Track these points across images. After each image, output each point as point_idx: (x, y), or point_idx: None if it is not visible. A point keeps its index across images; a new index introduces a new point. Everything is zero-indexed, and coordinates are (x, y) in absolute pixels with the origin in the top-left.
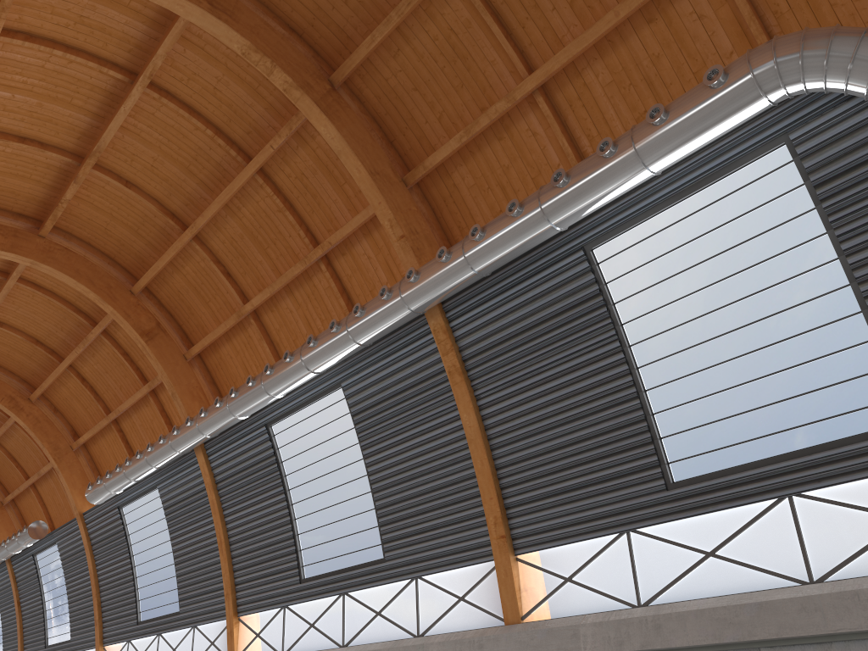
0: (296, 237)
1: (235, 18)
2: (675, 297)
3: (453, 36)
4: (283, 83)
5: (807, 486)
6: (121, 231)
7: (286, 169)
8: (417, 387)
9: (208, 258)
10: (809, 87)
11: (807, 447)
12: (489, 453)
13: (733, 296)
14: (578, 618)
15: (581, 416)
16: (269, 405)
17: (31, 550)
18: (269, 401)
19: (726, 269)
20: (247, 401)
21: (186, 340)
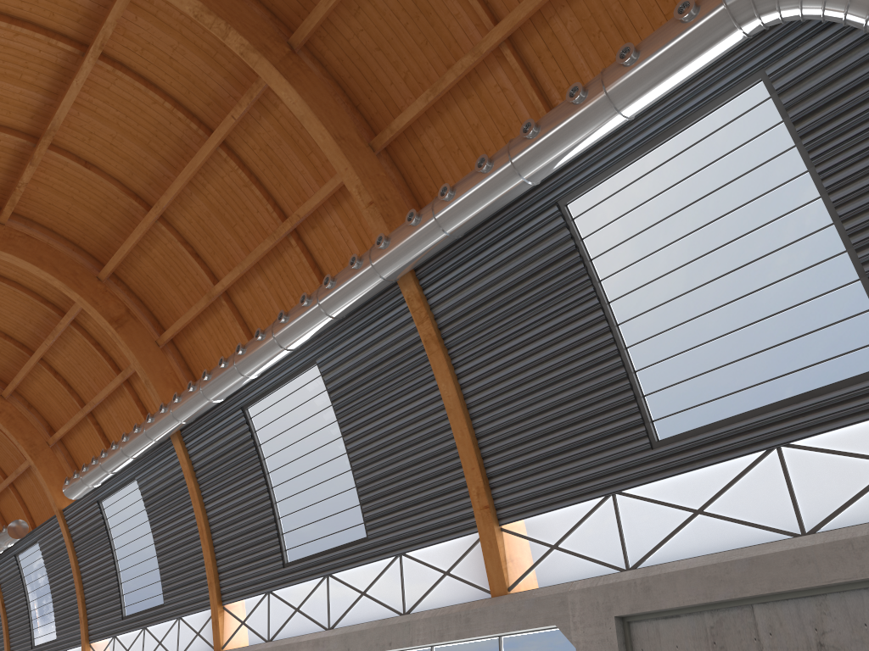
0: (264, 213)
1: None
2: (653, 248)
3: None
4: (239, 46)
5: (796, 436)
6: (84, 215)
7: (249, 141)
8: (393, 359)
9: (175, 239)
10: (784, 15)
11: (794, 396)
12: (469, 423)
13: (713, 243)
14: (566, 585)
15: (561, 378)
16: (244, 387)
17: (13, 550)
18: (243, 382)
19: (705, 216)
20: (221, 383)
21: (157, 326)
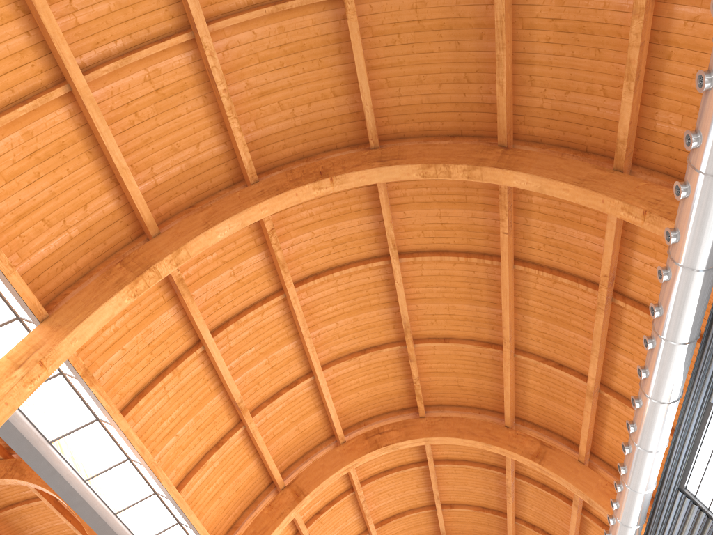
0: (583, 294)
1: (402, 157)
2: None
3: (558, 22)
4: (463, 173)
5: None
6: (469, 381)
7: (532, 244)
8: None
9: (536, 362)
10: None
11: None
12: None
13: None
14: None
15: None
16: (667, 466)
17: None
18: (656, 459)
19: None
20: (637, 469)
21: (573, 446)
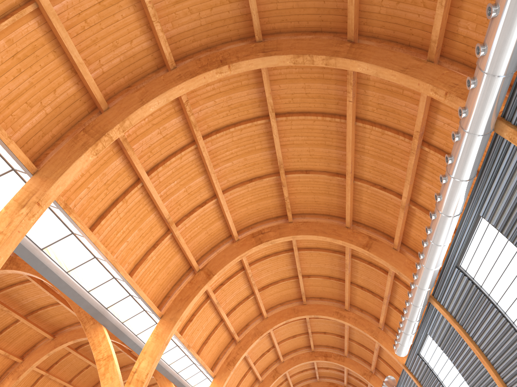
0: (401, 142)
1: (279, 49)
2: None
3: None
4: (322, 61)
5: None
6: (322, 198)
7: (368, 108)
8: None
9: (368, 186)
10: None
11: None
12: None
13: None
14: None
15: None
16: (449, 253)
17: None
18: (443, 250)
19: None
20: (430, 256)
21: (390, 239)
